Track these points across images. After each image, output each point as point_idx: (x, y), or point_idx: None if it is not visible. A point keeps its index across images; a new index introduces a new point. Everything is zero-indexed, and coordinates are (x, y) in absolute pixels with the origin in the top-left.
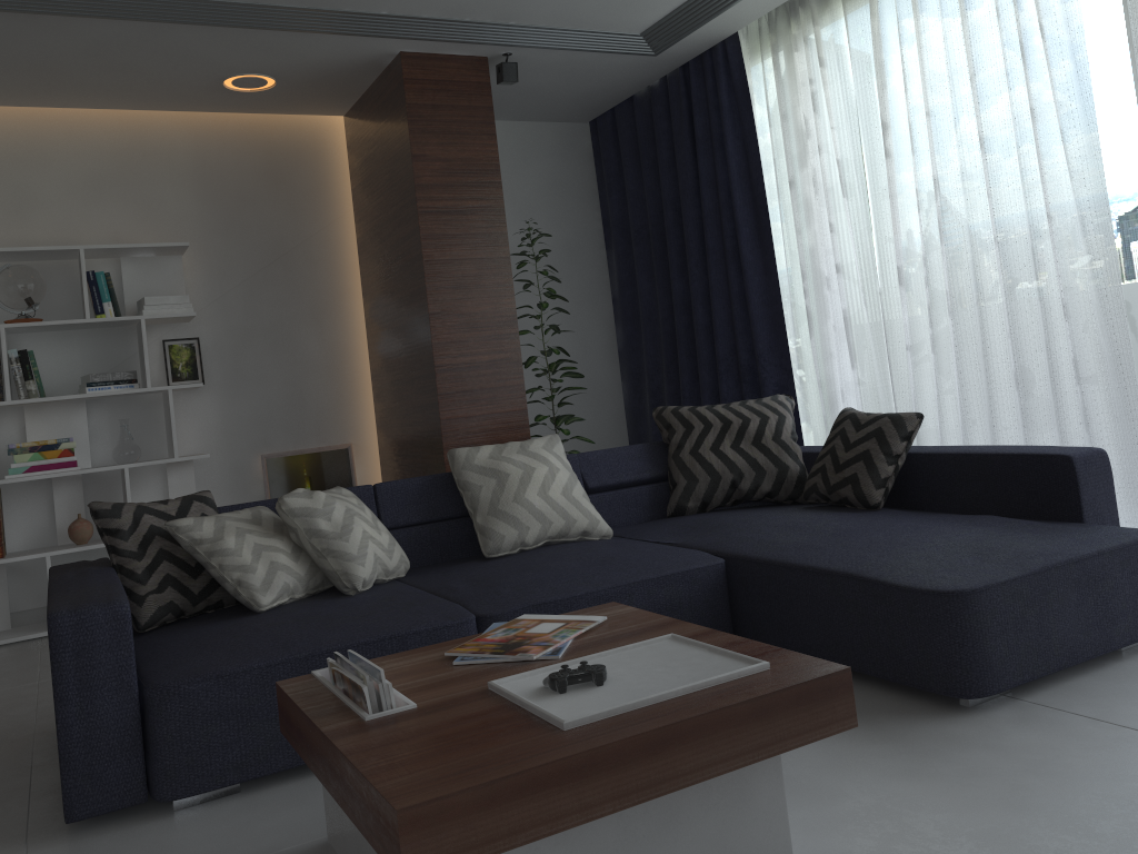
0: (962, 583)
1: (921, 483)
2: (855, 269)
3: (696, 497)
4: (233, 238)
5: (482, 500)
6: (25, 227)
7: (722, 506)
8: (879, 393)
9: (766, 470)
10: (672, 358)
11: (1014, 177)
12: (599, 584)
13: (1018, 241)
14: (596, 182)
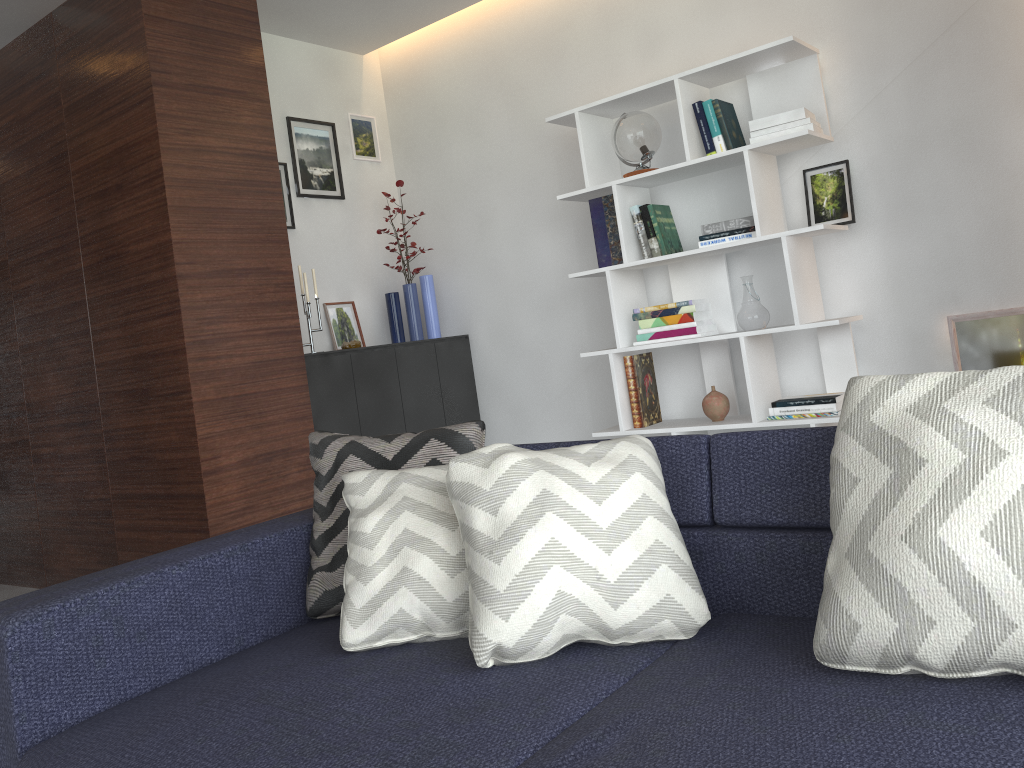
0: None
1: None
2: None
3: None
4: (887, 10)
5: (846, 518)
6: (654, 67)
7: None
8: None
9: None
10: None
11: None
12: None
13: None
14: None
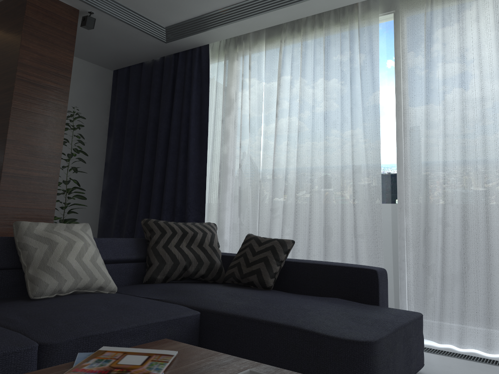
0: (366, 336)
1: (289, 277)
2: (248, 168)
3: (163, 273)
4: None
5: (36, 258)
6: None
7: (175, 280)
8: (250, 230)
9: (204, 262)
10: (135, 198)
11: (336, 137)
12: (128, 323)
13: (334, 167)
14: (110, 101)
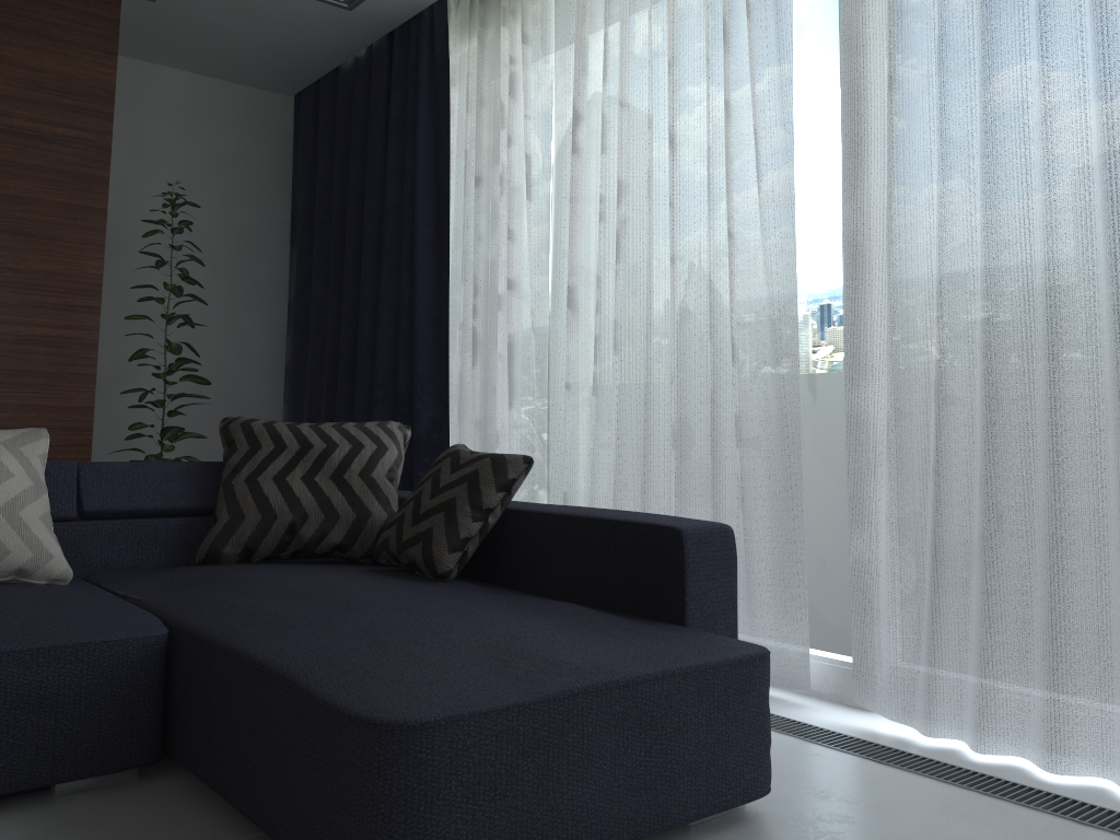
0: (418, 708)
1: (517, 550)
2: (530, 288)
3: (237, 541)
4: None
5: None
6: None
7: (277, 557)
8: (535, 440)
9: (340, 515)
10: (335, 379)
11: (702, 187)
12: None
13: (697, 265)
14: (291, 166)
